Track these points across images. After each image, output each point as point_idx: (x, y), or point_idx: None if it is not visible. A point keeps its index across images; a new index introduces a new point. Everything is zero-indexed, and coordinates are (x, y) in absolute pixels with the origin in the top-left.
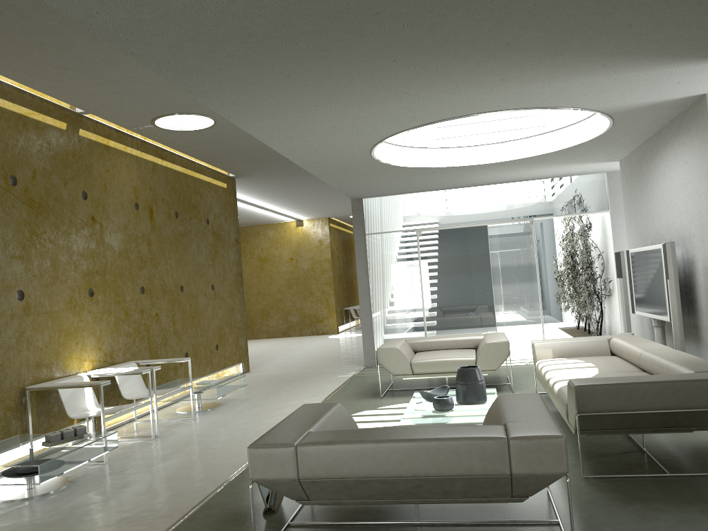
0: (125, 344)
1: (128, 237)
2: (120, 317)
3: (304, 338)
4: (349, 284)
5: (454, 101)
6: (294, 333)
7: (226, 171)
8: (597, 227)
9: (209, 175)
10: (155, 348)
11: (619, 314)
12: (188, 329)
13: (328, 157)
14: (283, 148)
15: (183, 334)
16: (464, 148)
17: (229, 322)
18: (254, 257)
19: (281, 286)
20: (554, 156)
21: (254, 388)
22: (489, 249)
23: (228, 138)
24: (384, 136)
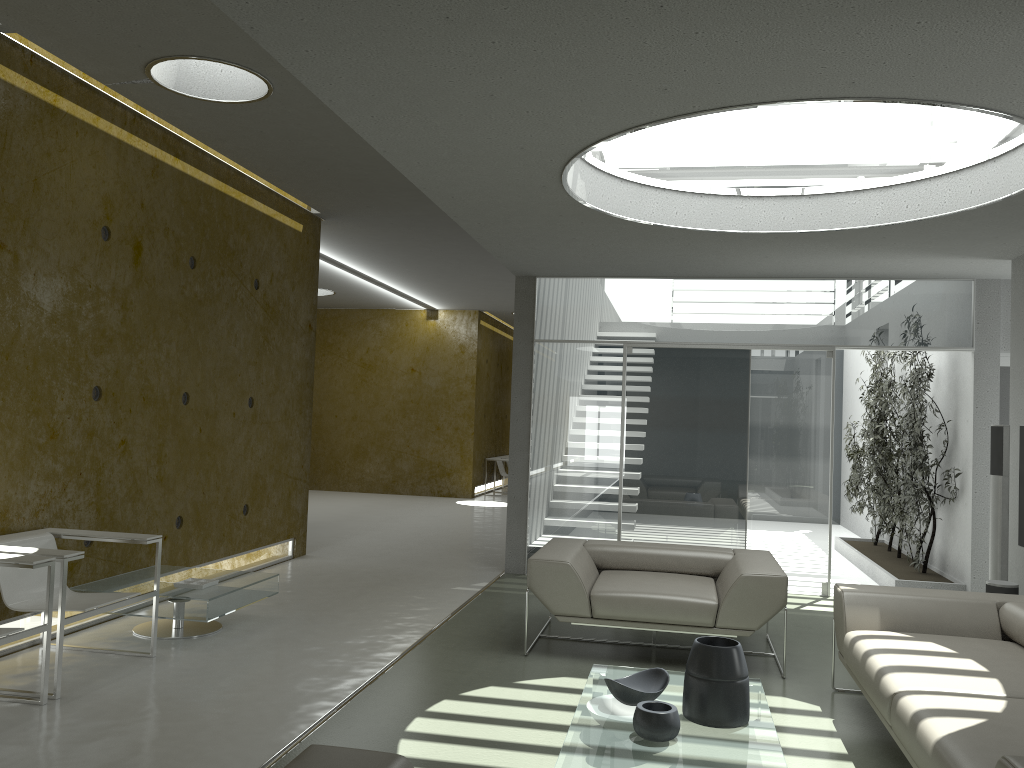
0: (41, 494)
1: (79, 289)
2: (37, 440)
3: (417, 499)
4: (500, 420)
5: (763, 53)
6: (403, 489)
7: (303, 201)
8: (938, 376)
9: (270, 203)
10: (112, 504)
11: (969, 536)
12: (189, 474)
13: (475, 177)
14: (385, 139)
15: (178, 483)
16: (736, 200)
17: (277, 467)
18: (354, 360)
19: (390, 411)
20: (902, 233)
21: (299, 594)
22: (750, 393)
23: (300, 131)
24: (593, 137)
